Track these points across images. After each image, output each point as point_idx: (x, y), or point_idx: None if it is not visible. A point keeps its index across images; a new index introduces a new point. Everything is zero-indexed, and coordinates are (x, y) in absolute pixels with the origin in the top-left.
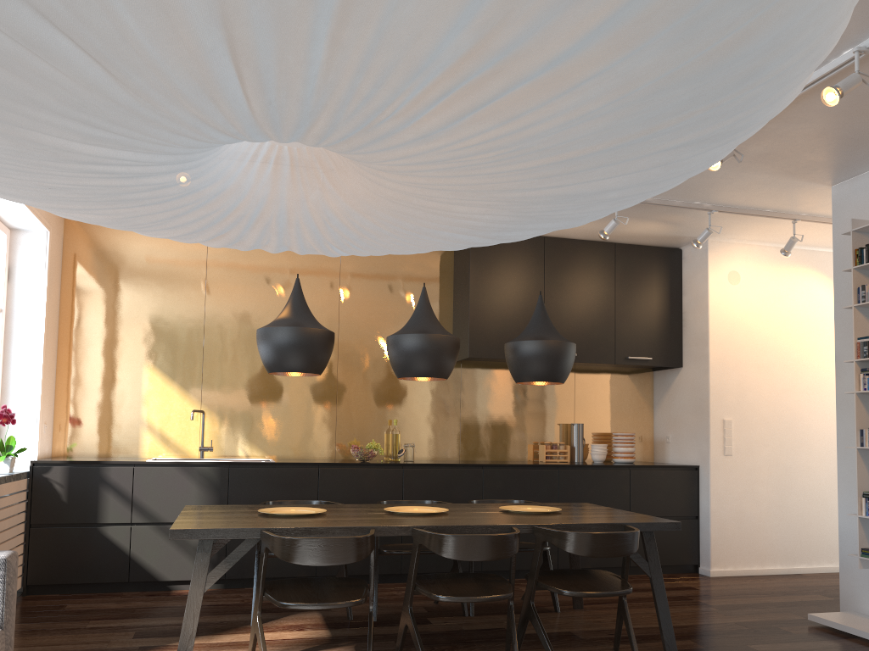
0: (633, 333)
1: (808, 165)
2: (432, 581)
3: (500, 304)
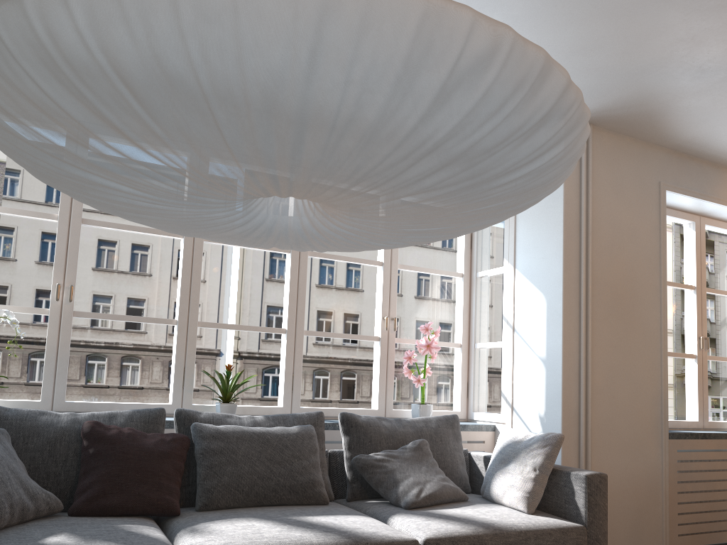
0: None
1: None
2: None
3: None
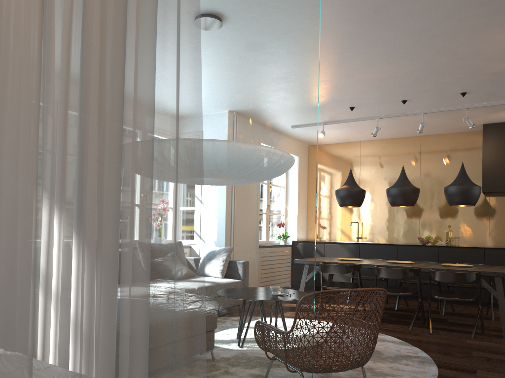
0: None
1: None
2: (387, 287)
3: (501, 162)
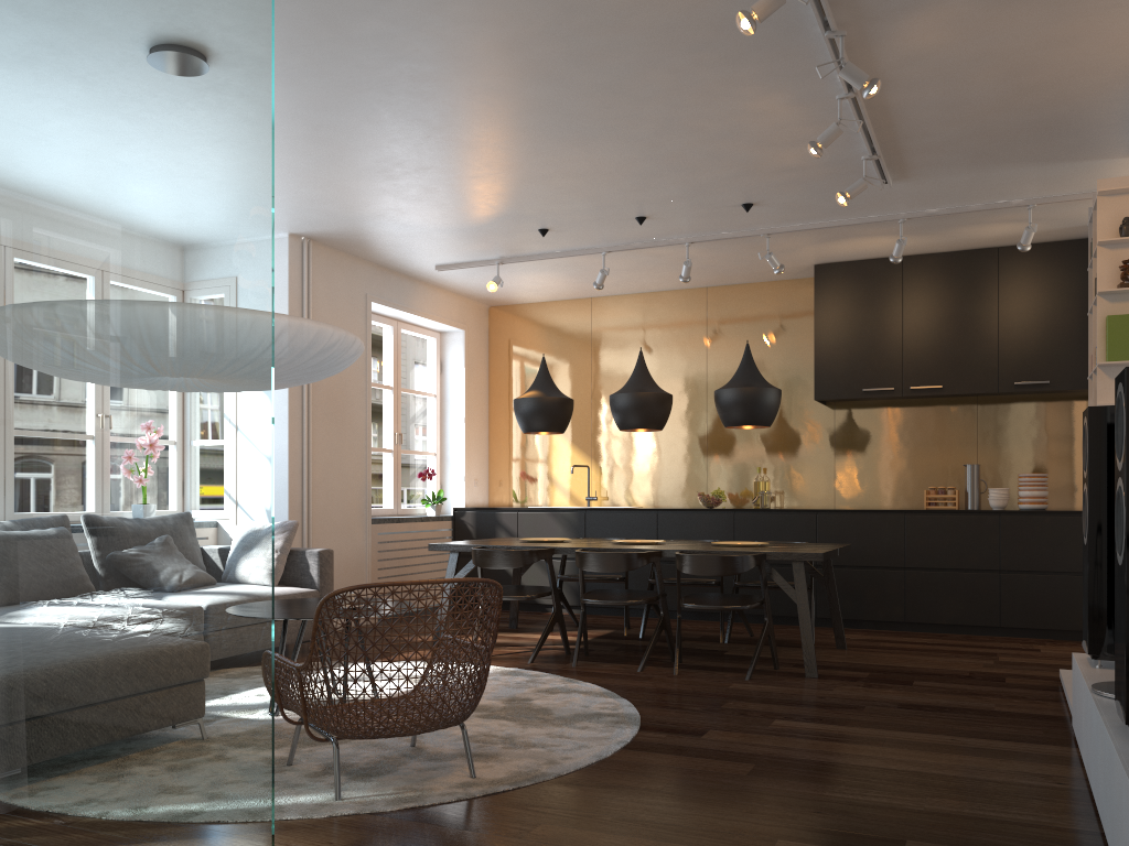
0: (1024, 353)
1: (1044, 152)
2: (604, 592)
3: (849, 340)
